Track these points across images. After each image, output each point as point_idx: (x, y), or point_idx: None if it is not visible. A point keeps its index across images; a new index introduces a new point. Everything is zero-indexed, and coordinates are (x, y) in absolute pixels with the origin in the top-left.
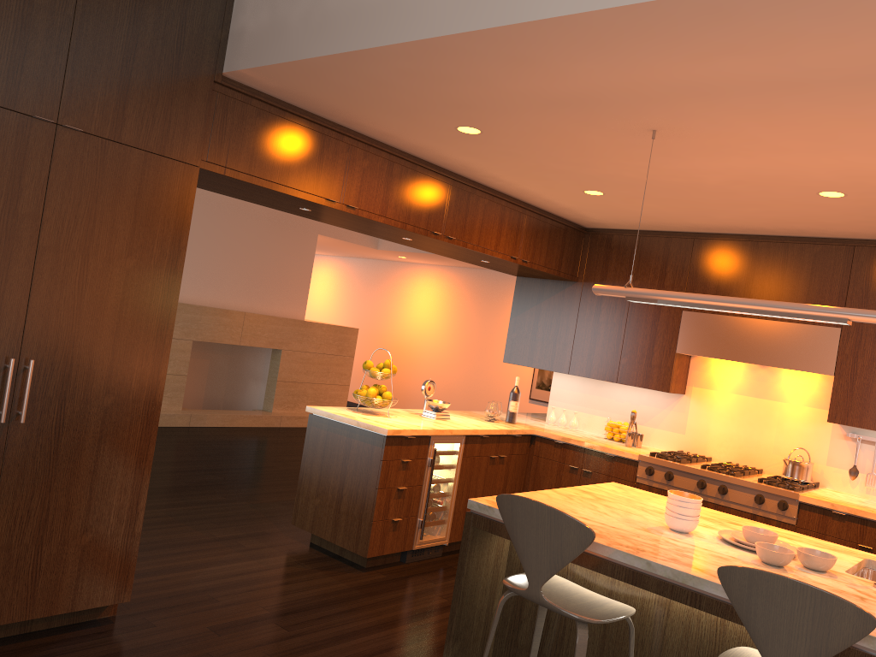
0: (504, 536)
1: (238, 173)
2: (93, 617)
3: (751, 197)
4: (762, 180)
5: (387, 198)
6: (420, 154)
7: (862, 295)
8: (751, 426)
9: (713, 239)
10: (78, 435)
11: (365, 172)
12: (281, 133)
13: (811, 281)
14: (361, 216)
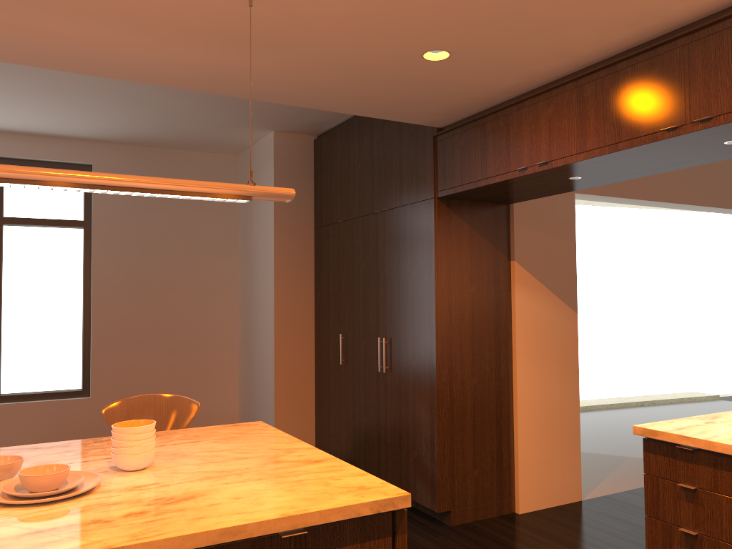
0: None
1: (456, 188)
2: (440, 519)
3: None
4: None
5: (583, 129)
6: (602, 53)
7: None
8: None
9: None
10: (406, 384)
11: (552, 119)
12: (477, 139)
13: None
14: (556, 166)
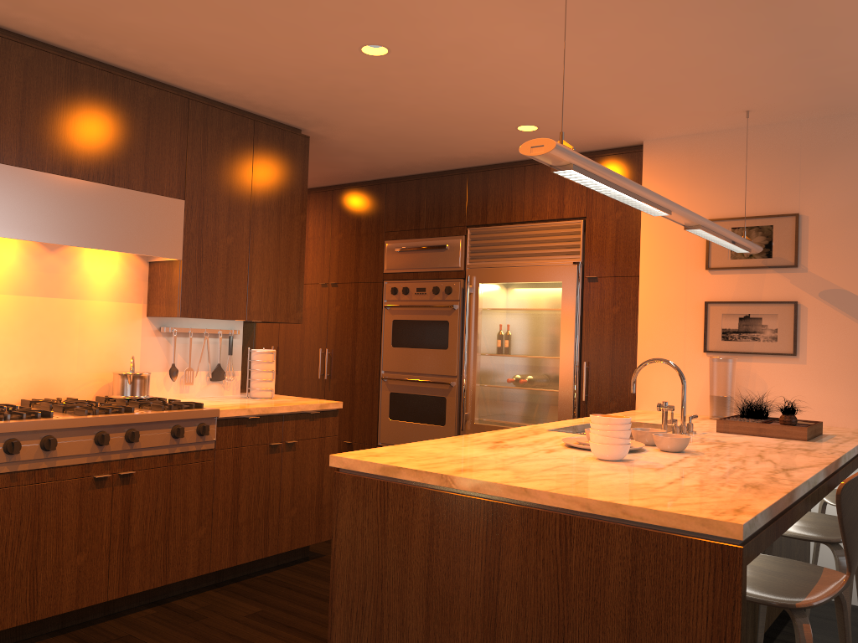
0: (763, 549)
1: None
2: None
3: (290, 18)
4: (386, 13)
5: None
6: None
7: (201, 162)
8: (44, 340)
9: (4, 37)
10: None
11: None
12: None
13: (149, 135)
14: None
